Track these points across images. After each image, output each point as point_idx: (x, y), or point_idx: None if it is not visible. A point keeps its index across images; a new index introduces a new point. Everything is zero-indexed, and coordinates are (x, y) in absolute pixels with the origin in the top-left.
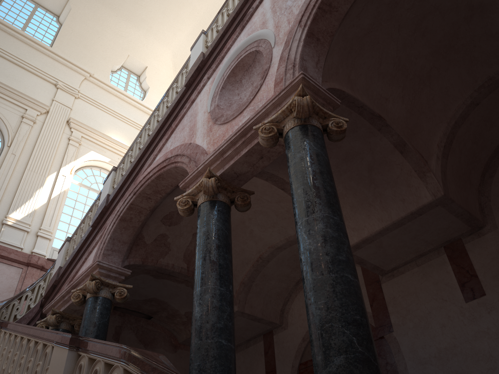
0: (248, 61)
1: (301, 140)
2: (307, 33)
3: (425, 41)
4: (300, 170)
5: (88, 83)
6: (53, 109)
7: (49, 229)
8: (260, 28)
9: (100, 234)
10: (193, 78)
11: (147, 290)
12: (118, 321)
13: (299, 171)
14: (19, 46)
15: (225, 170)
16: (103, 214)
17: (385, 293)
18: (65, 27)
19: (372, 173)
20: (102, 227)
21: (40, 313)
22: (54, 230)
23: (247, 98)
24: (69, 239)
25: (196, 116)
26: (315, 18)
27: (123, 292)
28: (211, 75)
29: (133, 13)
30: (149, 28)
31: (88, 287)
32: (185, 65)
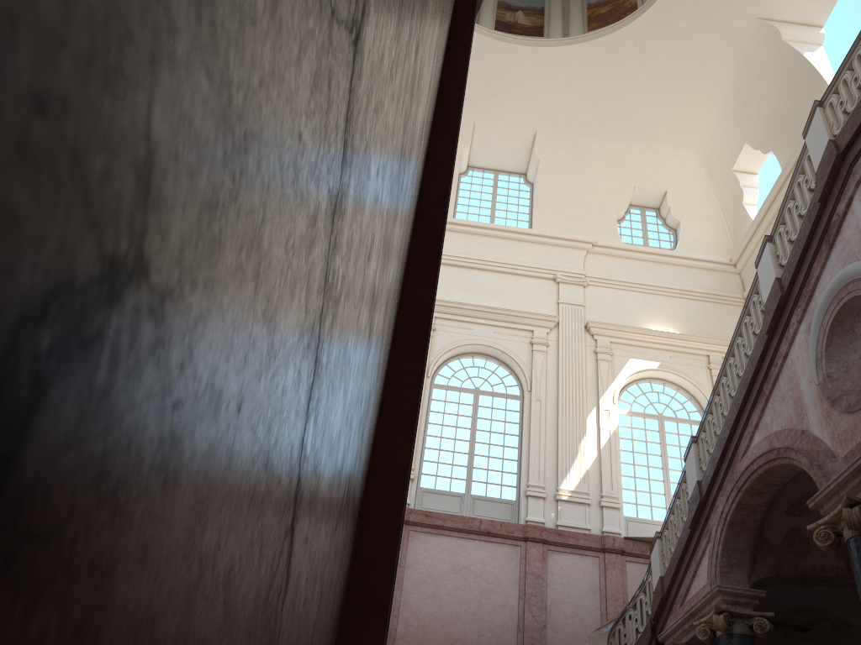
0: (855, 304)
1: None
2: None
3: None
4: None
5: (593, 256)
6: (563, 316)
7: (612, 494)
8: (860, 254)
9: (705, 540)
10: (774, 321)
11: (791, 599)
12: (759, 641)
13: None
14: (497, 246)
15: None
16: (700, 511)
17: None
18: (539, 188)
19: None
20: (703, 528)
21: (654, 640)
22: (619, 492)
23: None
24: (659, 535)
25: (797, 383)
26: None
27: (764, 625)
28: (802, 317)
29: (622, 126)
30: (653, 135)
31: (716, 624)
32: (754, 289)
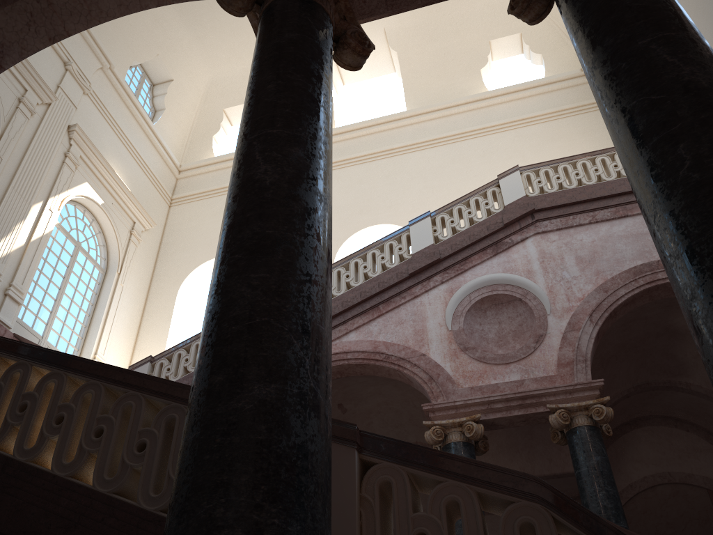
0: (501, 298)
1: (596, 442)
2: (597, 332)
3: (622, 335)
4: (600, 474)
5: (102, 76)
6: (57, 101)
7: (21, 288)
8: (524, 274)
9: None
10: (420, 270)
11: None
12: None
13: (599, 475)
14: None
15: (488, 419)
16: None
17: None
18: None
19: (534, 426)
20: None
21: None
22: (26, 290)
23: (514, 351)
24: (152, 360)
25: (424, 319)
26: (604, 321)
27: None
28: (446, 281)
29: (193, 8)
30: (203, 36)
31: None
32: (396, 237)
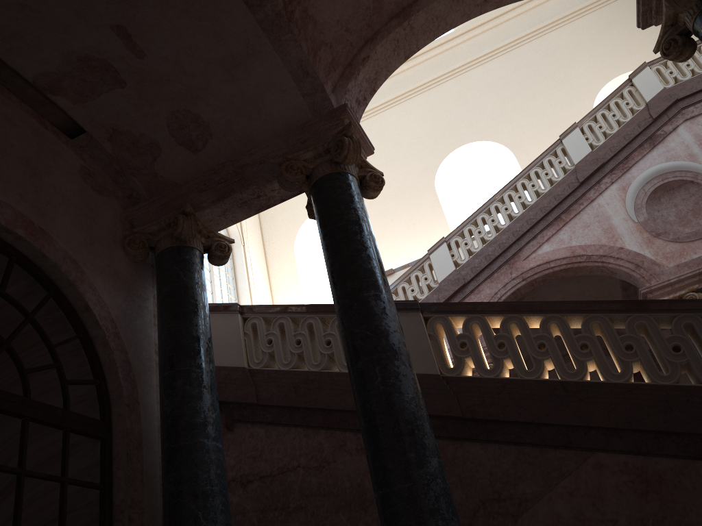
0: (672, 184)
1: None
2: None
3: None
4: None
5: None
6: None
7: None
8: (687, 158)
9: None
10: (588, 176)
11: None
12: None
13: None
14: None
15: (701, 287)
16: (457, 291)
17: None
18: None
19: None
20: None
21: None
22: None
23: None
24: None
25: (608, 219)
26: None
27: None
28: (614, 181)
29: None
30: None
31: None
32: (551, 152)
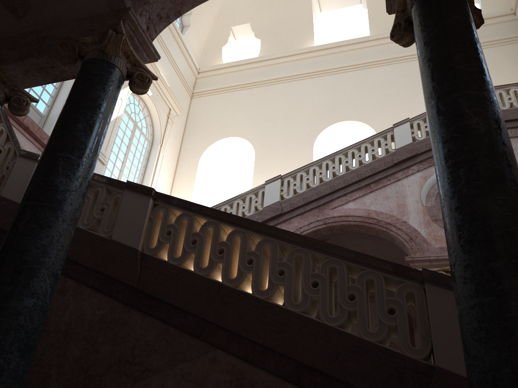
0: None
1: None
2: None
3: None
4: None
5: None
6: None
7: (105, 154)
8: None
9: None
10: (402, 161)
11: None
12: None
13: None
14: None
15: None
16: (274, 218)
17: (416, 339)
18: None
19: None
20: None
21: None
22: (107, 155)
23: None
24: None
25: (404, 197)
26: None
27: None
28: (421, 170)
29: None
30: None
31: None
32: (383, 135)
